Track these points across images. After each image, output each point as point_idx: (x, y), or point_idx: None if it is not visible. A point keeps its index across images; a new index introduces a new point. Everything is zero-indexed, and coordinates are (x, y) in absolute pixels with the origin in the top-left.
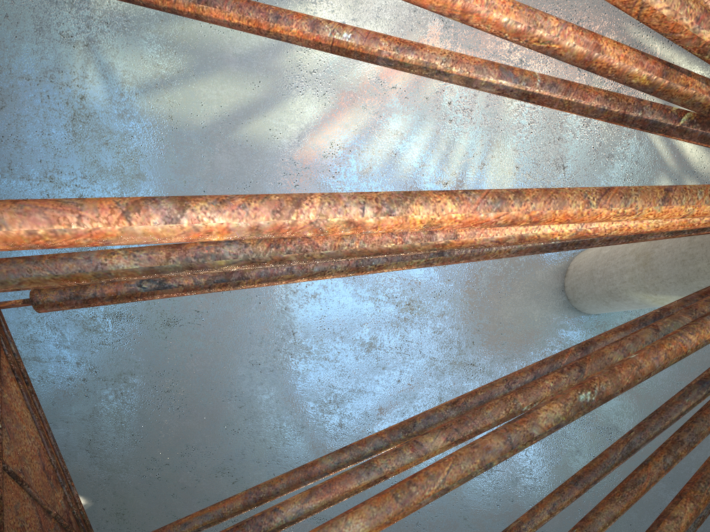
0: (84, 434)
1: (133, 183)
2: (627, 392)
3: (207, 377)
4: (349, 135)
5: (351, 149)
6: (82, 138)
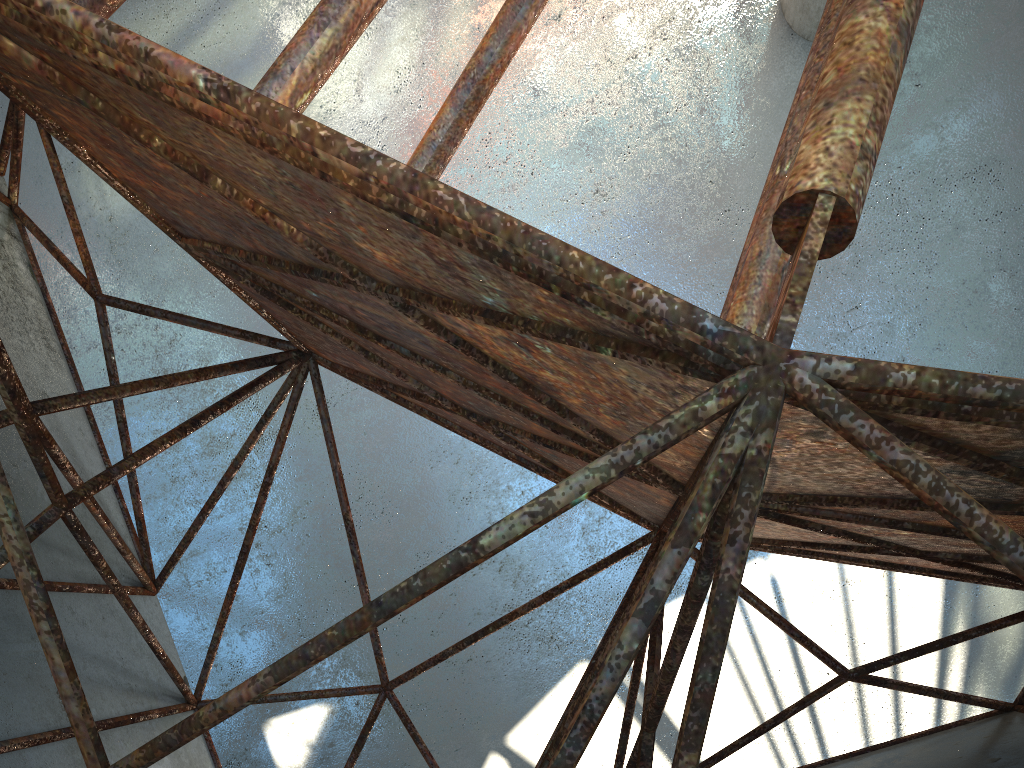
0: (288, 616)
1: (204, 273)
2: (976, 100)
3: (398, 450)
4: (412, 47)
5: (424, 61)
6: (130, 261)
